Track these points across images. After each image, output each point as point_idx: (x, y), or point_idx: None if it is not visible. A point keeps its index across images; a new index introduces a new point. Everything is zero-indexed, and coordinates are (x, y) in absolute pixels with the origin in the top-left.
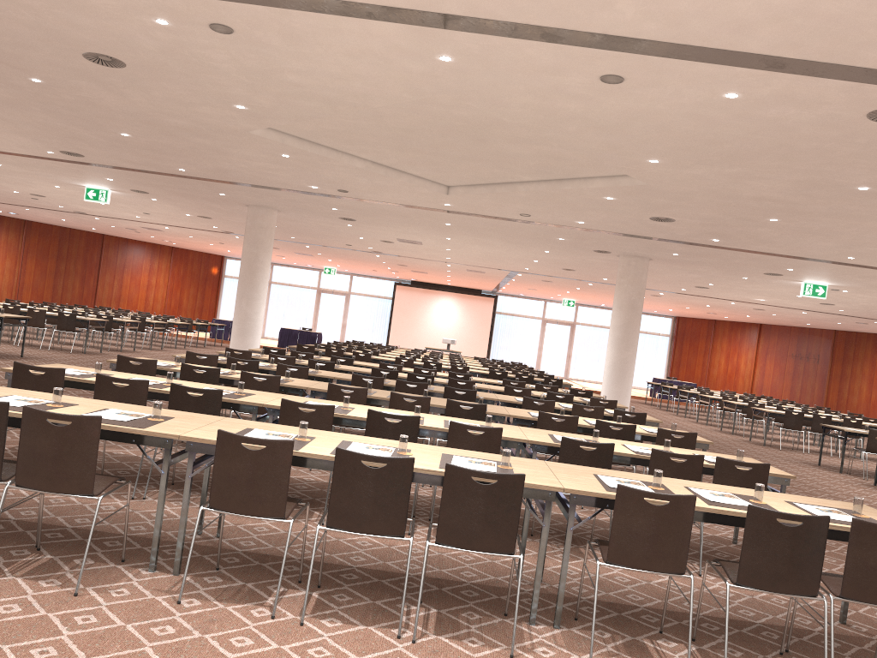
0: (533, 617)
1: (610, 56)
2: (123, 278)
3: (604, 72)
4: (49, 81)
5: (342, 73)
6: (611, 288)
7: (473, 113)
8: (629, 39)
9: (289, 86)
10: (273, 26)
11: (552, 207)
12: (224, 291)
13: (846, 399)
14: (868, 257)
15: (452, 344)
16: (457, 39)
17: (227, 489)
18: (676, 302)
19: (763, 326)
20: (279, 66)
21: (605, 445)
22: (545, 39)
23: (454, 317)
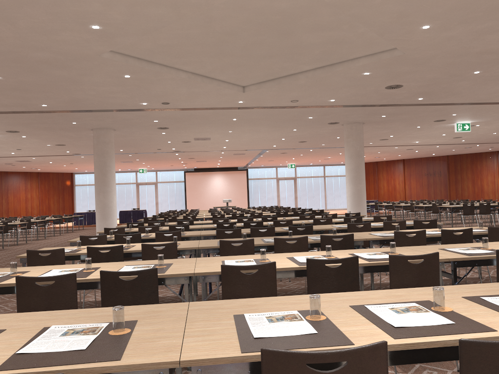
0: None
1: None
2: (8, 197)
3: None
4: None
5: None
6: (323, 150)
7: (291, 3)
8: None
9: None
10: None
11: (318, 90)
12: (77, 195)
13: (461, 194)
14: None
15: (226, 203)
16: None
17: None
18: None
19: (405, 160)
20: None
21: None
22: None
23: (224, 186)
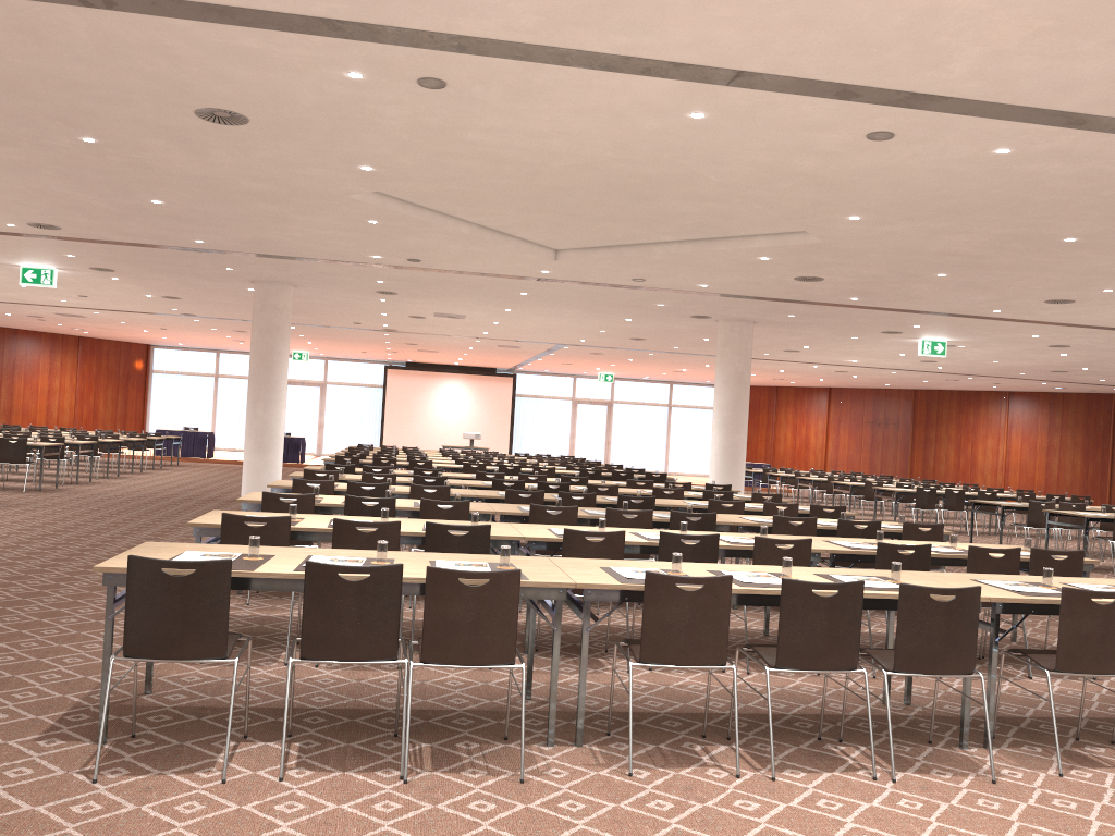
0: (966, 740)
1: (898, 114)
2: (14, 384)
3: (877, 129)
4: (107, 141)
5: (547, 130)
6: (674, 357)
7: (661, 170)
8: (935, 97)
9: (461, 144)
10: (505, 81)
11: (682, 270)
12: (154, 392)
13: (933, 468)
14: (1018, 309)
15: (465, 439)
16: (731, 96)
17: (662, 639)
18: None
19: (833, 390)
20: (469, 123)
21: (923, 546)
22: (838, 97)
23: (464, 405)
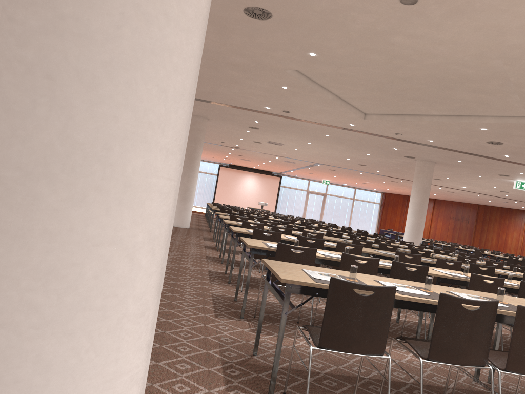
0: None
1: None
2: None
3: None
4: None
5: (445, 39)
6: (370, 176)
7: (476, 72)
8: None
9: (383, 44)
10: (456, 3)
11: (428, 131)
12: None
13: (484, 244)
14: None
15: (253, 205)
16: None
17: None
18: (400, 185)
19: (436, 200)
20: (403, 30)
21: None
22: None
23: (255, 188)
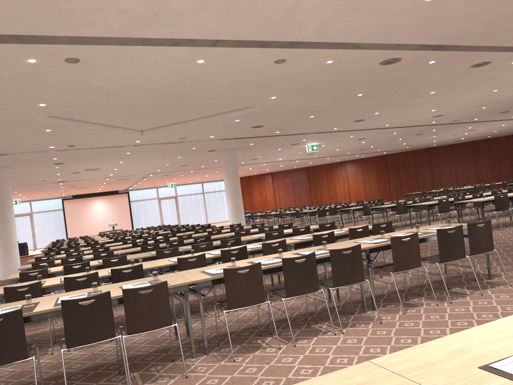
0: (366, 309)
1: (286, 51)
2: None
3: (278, 58)
4: None
5: (131, 76)
6: (202, 171)
7: (186, 87)
8: (300, 42)
9: (90, 87)
10: (109, 56)
11: (201, 131)
12: None
13: (320, 199)
14: (343, 126)
15: (109, 227)
16: (215, 51)
17: (236, 297)
18: None
19: (273, 173)
20: (93, 77)
21: (331, 232)
22: (261, 46)
23: (106, 210)
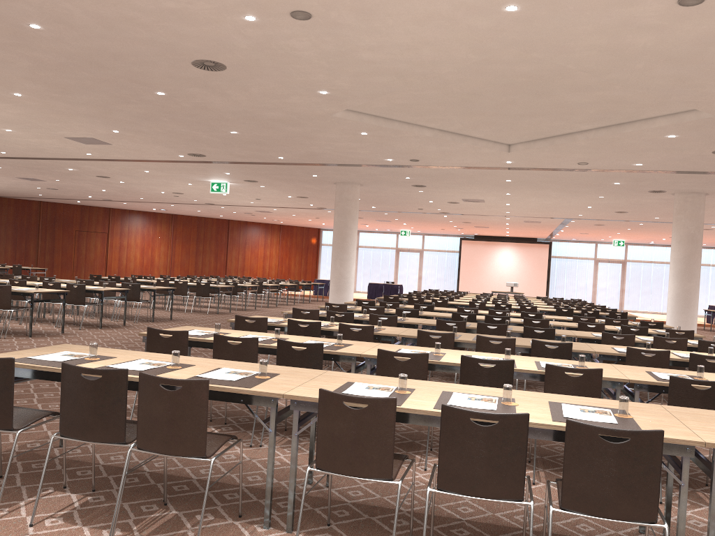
0: None
1: None
2: (245, 253)
3: None
4: (170, 93)
5: (411, 42)
6: (661, 226)
7: (535, 66)
8: None
9: (364, 64)
10: (346, 4)
11: (611, 153)
12: (322, 257)
13: None
14: None
15: (514, 287)
16: None
17: (332, 450)
18: None
19: None
20: (354, 45)
21: None
22: None
23: (514, 263)
